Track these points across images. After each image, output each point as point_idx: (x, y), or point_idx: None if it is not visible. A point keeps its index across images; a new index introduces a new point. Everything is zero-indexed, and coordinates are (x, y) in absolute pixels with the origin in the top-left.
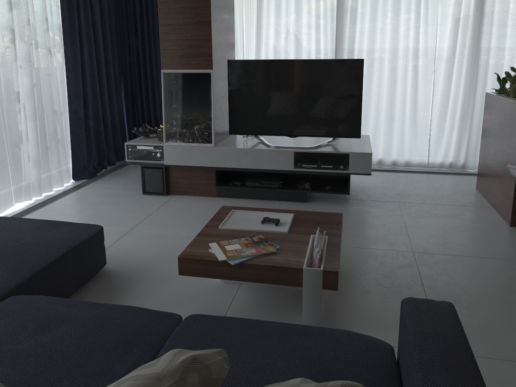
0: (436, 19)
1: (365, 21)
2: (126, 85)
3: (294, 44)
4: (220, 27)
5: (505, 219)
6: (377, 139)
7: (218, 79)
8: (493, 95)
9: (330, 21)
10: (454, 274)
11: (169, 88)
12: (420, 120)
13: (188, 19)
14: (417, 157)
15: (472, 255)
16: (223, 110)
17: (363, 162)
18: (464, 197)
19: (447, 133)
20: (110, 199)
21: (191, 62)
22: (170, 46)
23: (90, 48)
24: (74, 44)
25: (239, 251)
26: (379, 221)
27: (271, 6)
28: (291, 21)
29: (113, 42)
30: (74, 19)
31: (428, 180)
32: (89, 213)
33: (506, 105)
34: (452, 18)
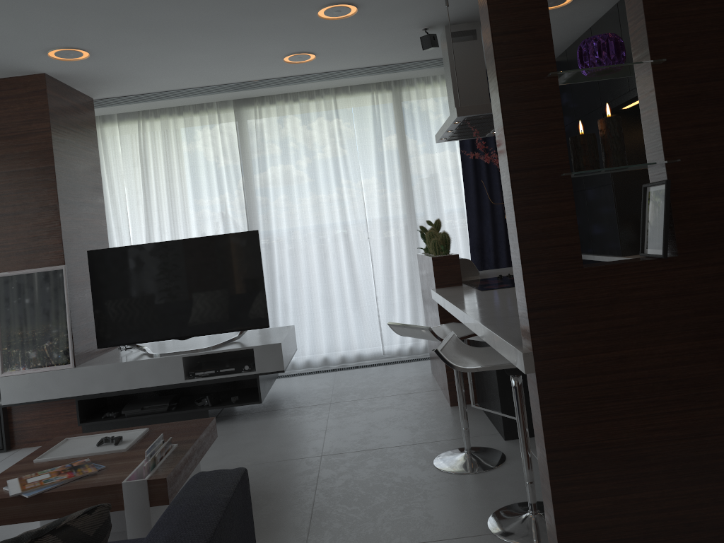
0: (359, 178)
1: (279, 188)
2: None
3: (196, 225)
4: (78, 211)
5: (447, 399)
6: (316, 331)
7: (78, 277)
8: (420, 255)
9: (237, 193)
10: (360, 470)
11: (5, 297)
12: (364, 299)
13: (27, 205)
14: (370, 347)
15: (392, 445)
16: (90, 317)
17: (272, 356)
18: (413, 384)
19: (399, 310)
20: None
21: (35, 258)
22: (5, 241)
23: None
24: None
25: (44, 481)
26: (295, 429)
27: (161, 182)
28: (189, 198)
29: None
30: None
31: (379, 372)
32: None
33: (426, 263)
34: (377, 175)
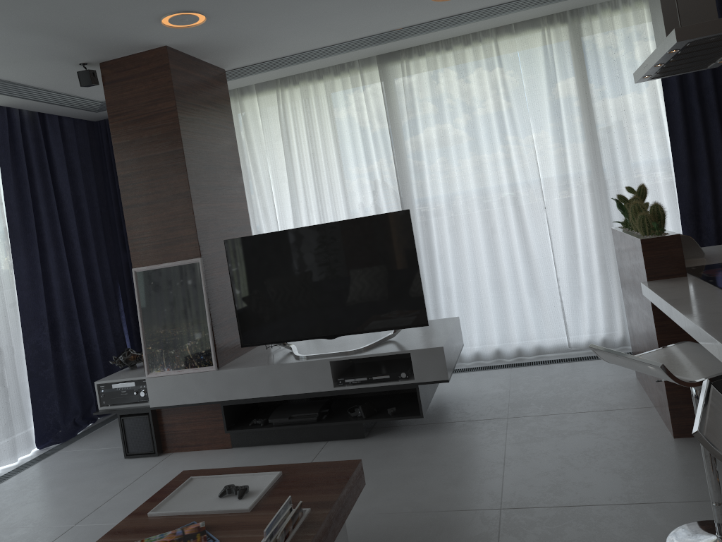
0: (530, 136)
1: (434, 155)
2: (125, 293)
3: (344, 201)
4: (213, 196)
5: (668, 426)
6: (485, 320)
7: (217, 269)
8: (617, 231)
9: (387, 163)
10: None
11: (145, 293)
12: (541, 281)
13: (160, 194)
14: (552, 338)
15: (598, 502)
16: (233, 311)
17: (433, 362)
18: (614, 395)
19: (587, 294)
20: (72, 474)
21: (171, 251)
22: (141, 234)
23: (58, 251)
24: (30, 250)
25: None
26: (465, 458)
27: (305, 156)
28: (335, 172)
29: (99, 238)
30: (28, 216)
31: (566, 372)
32: (28, 504)
33: (628, 244)
34: (553, 131)
